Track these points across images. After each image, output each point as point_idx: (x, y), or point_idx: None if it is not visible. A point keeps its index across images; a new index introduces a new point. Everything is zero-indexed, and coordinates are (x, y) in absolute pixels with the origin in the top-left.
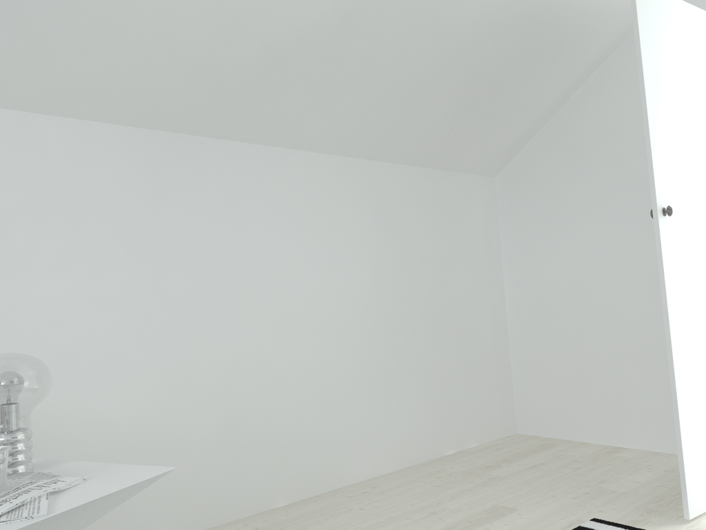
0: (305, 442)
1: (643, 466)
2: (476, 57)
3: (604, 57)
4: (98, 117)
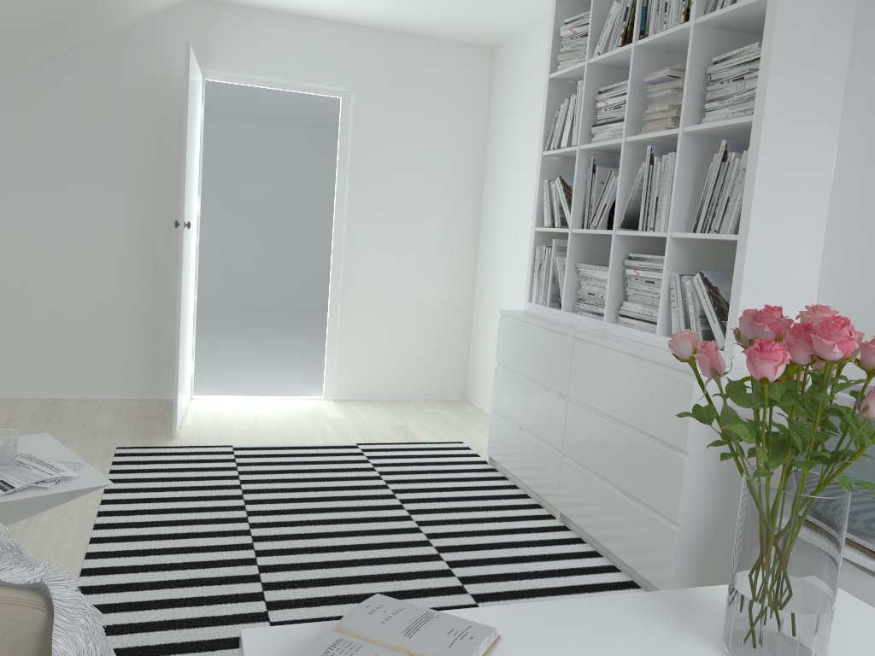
0: None
1: (96, 409)
2: (17, 24)
3: (86, 44)
4: None
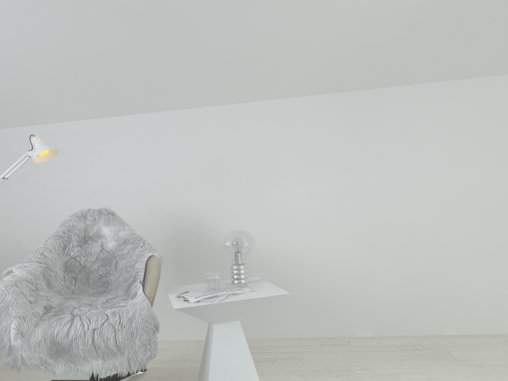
0: (473, 294)
1: None
2: None
3: None
4: (317, 92)
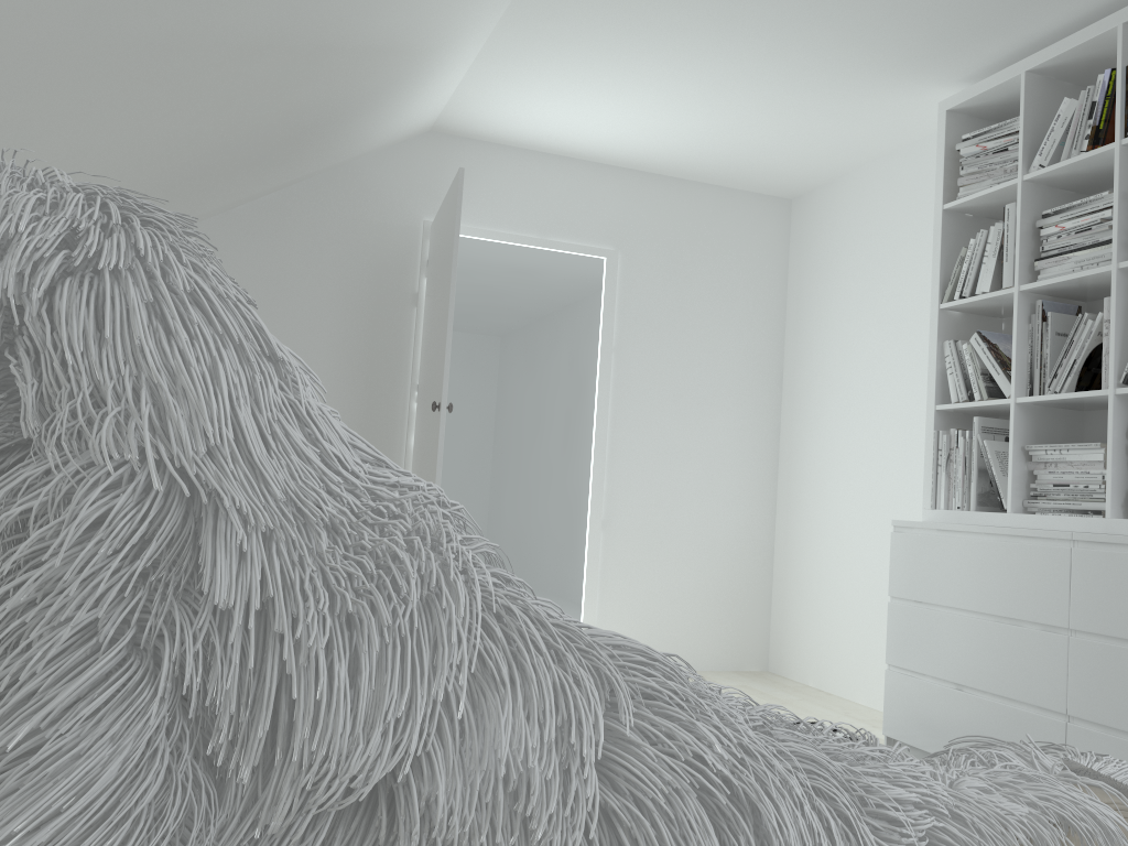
0: None
1: None
2: (249, 138)
3: (291, 184)
4: None
